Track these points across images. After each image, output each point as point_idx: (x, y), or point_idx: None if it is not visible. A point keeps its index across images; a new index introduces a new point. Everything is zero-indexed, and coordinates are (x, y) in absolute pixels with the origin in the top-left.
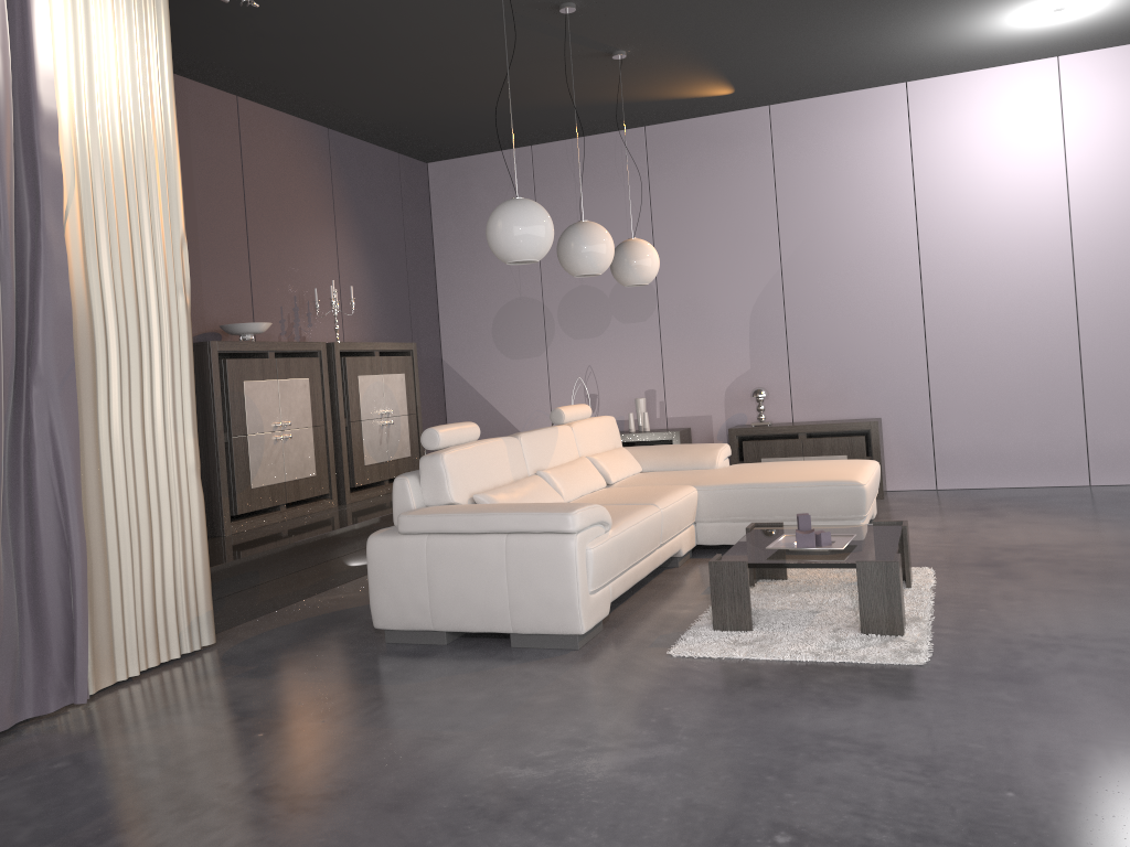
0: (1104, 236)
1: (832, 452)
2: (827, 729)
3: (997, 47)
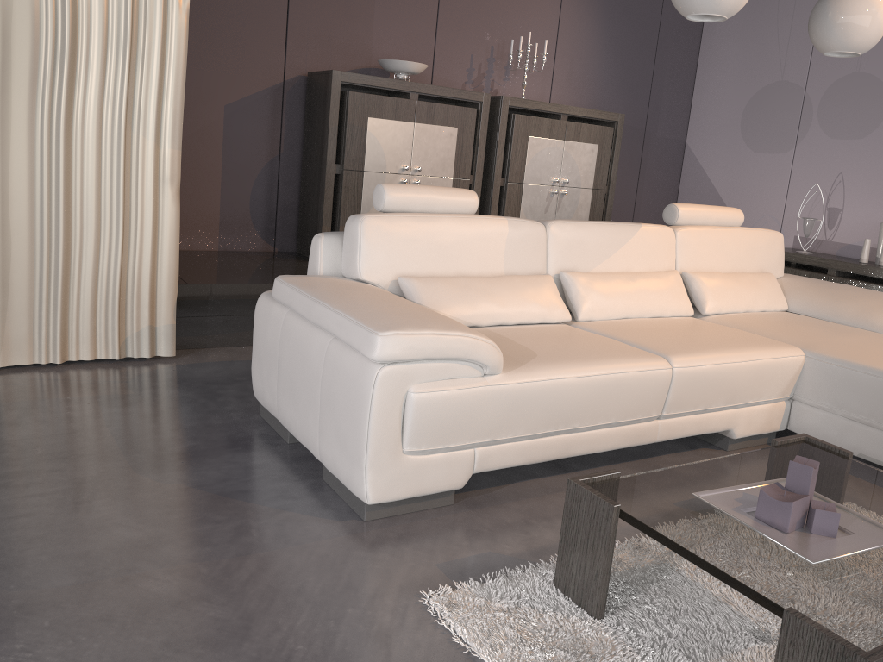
0: None
1: None
2: None
3: None
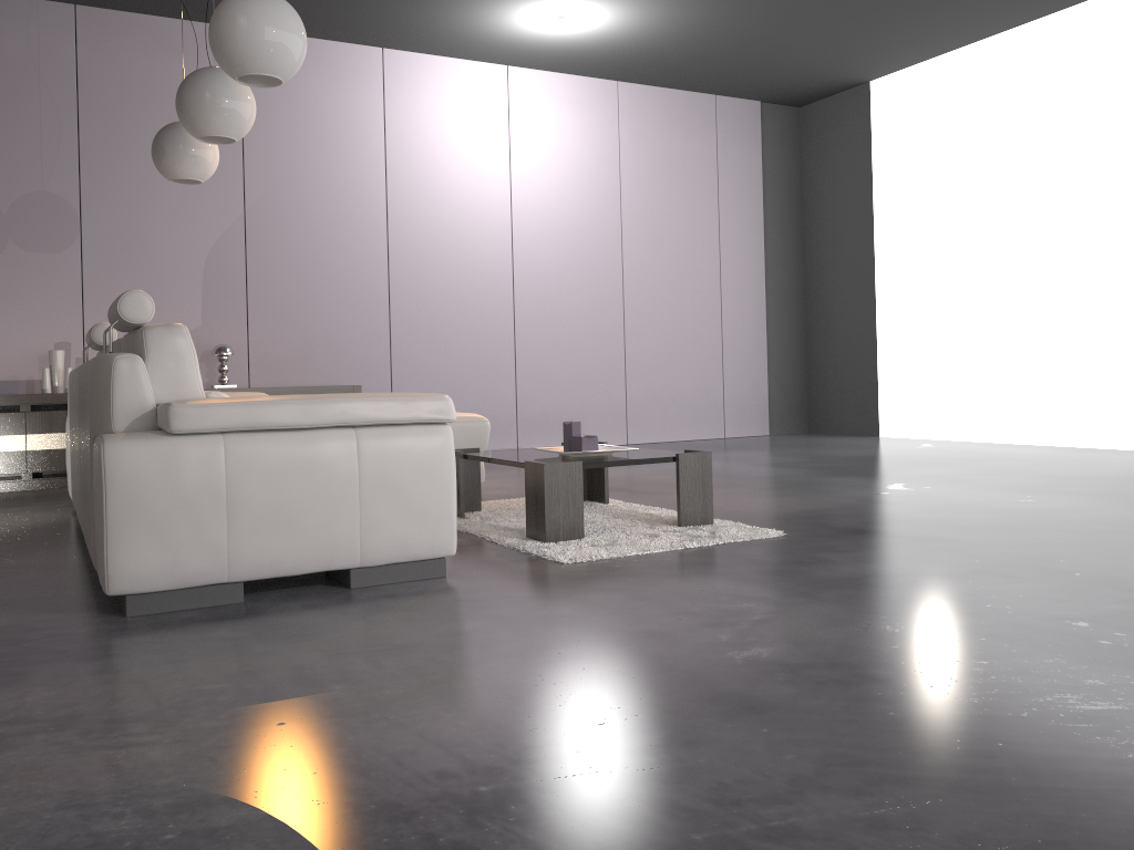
0: (535, 231)
1: None
2: (865, 573)
3: (484, 38)
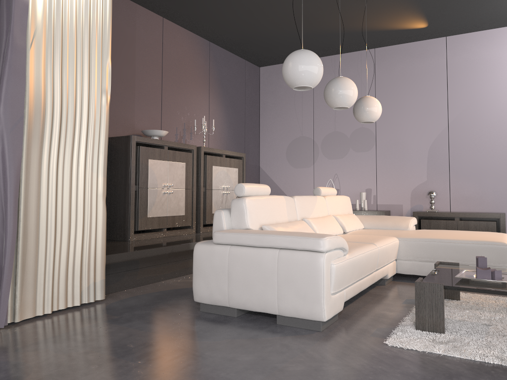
0: None
1: (475, 229)
2: None
3: None
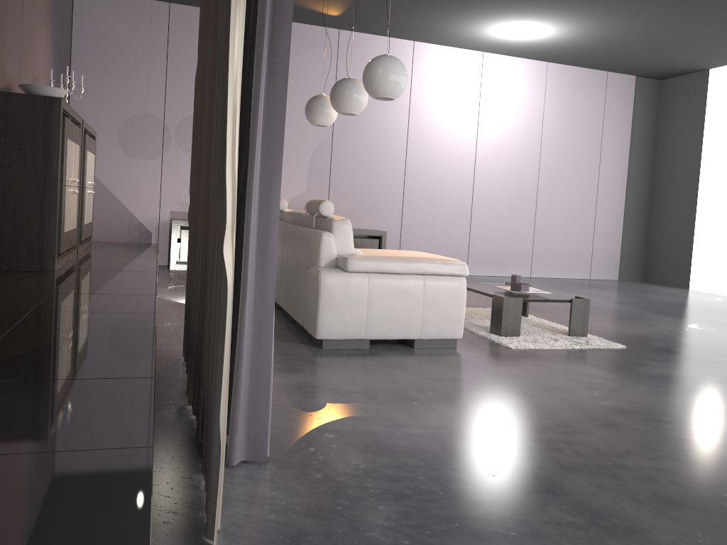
0: (489, 149)
1: (361, 247)
2: (667, 374)
3: (473, 39)
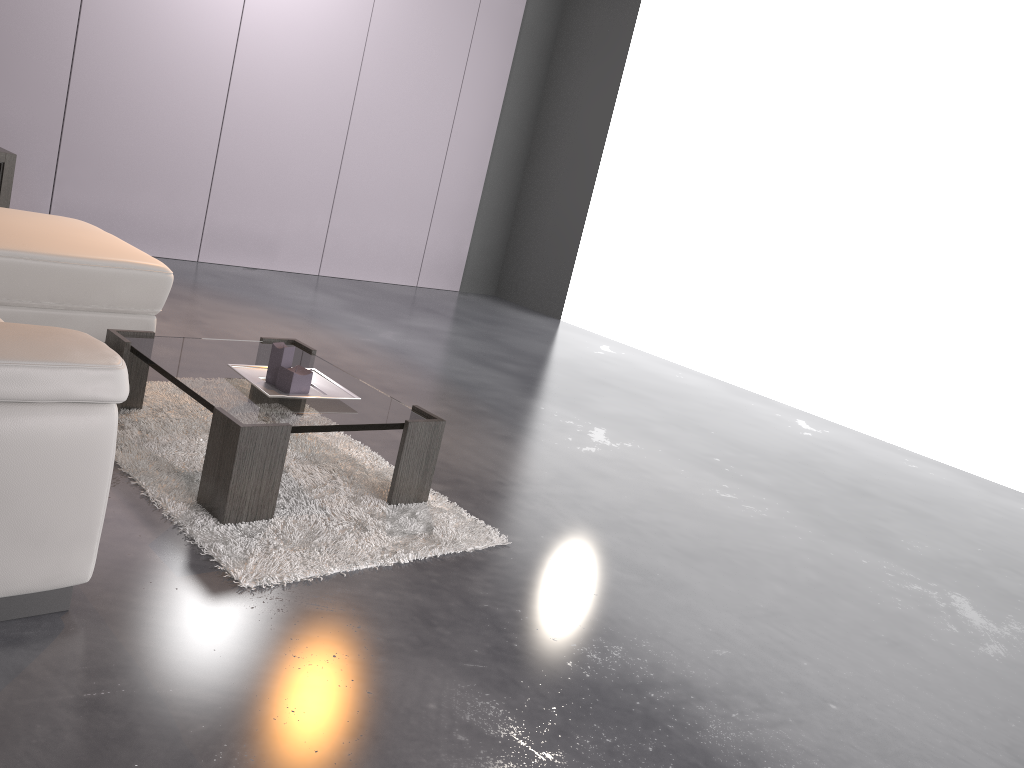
0: (269, 22)
1: None
2: (616, 674)
3: None
